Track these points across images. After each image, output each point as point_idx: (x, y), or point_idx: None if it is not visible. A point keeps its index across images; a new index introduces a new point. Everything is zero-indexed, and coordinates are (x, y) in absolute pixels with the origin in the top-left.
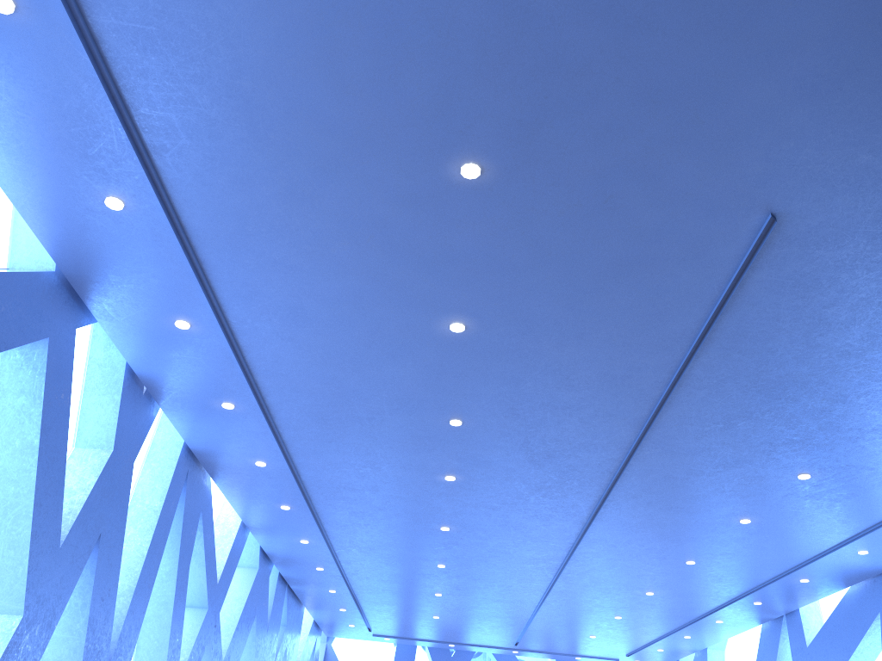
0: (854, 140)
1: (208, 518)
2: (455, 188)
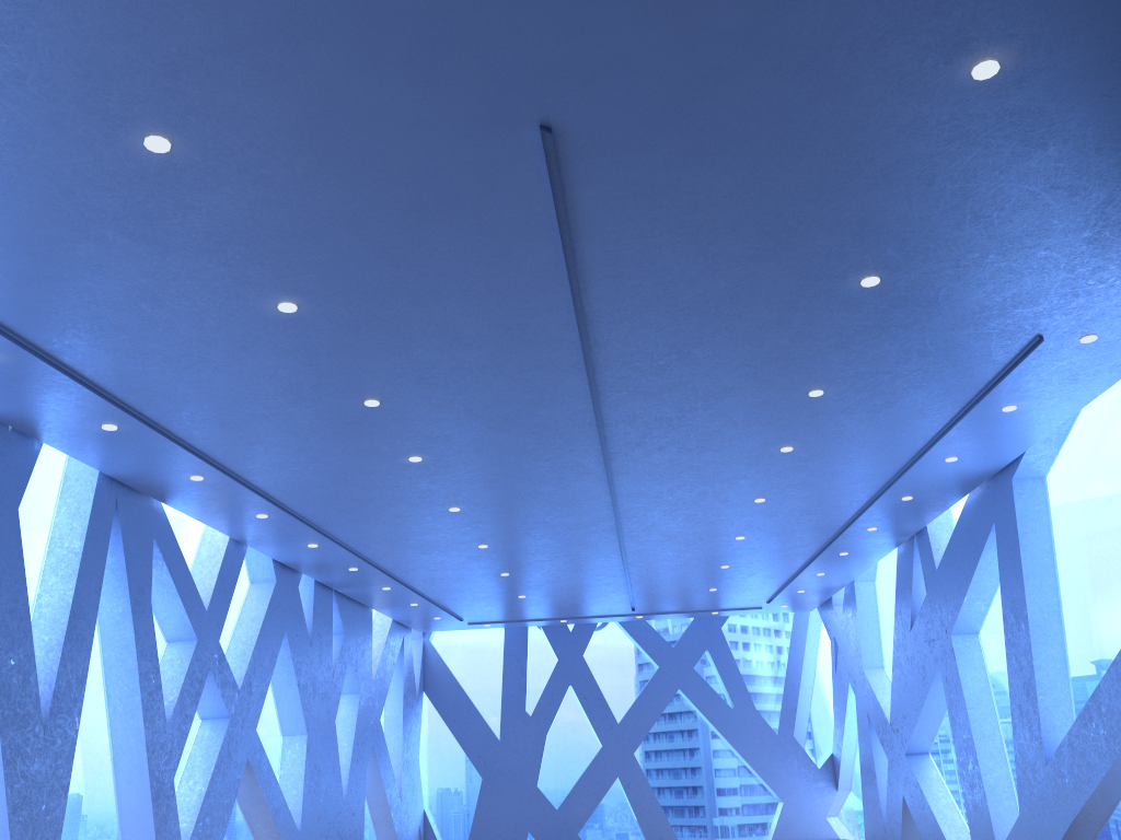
0: (571, 28)
1: (168, 544)
2: (157, 165)
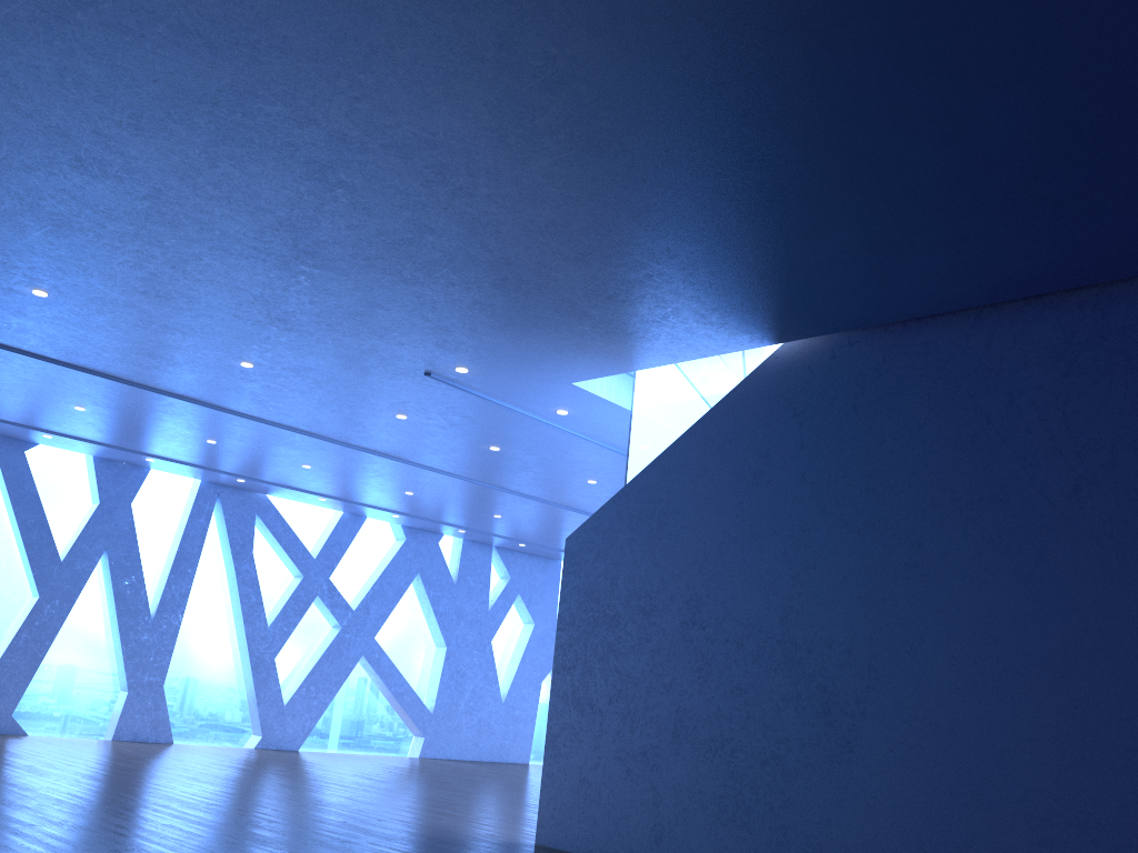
0: None
1: (272, 518)
2: None
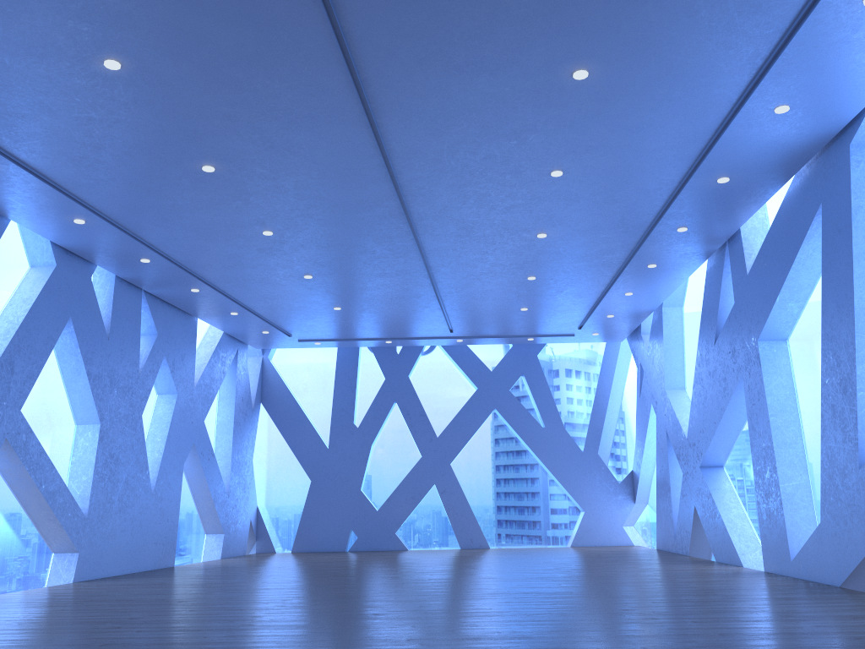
0: None
1: None
2: None
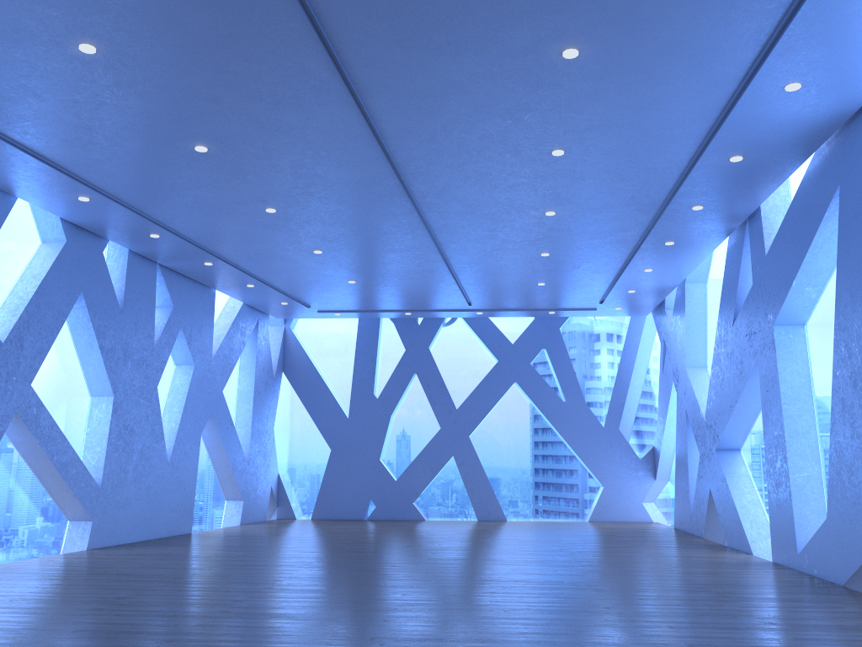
0: None
1: None
2: None
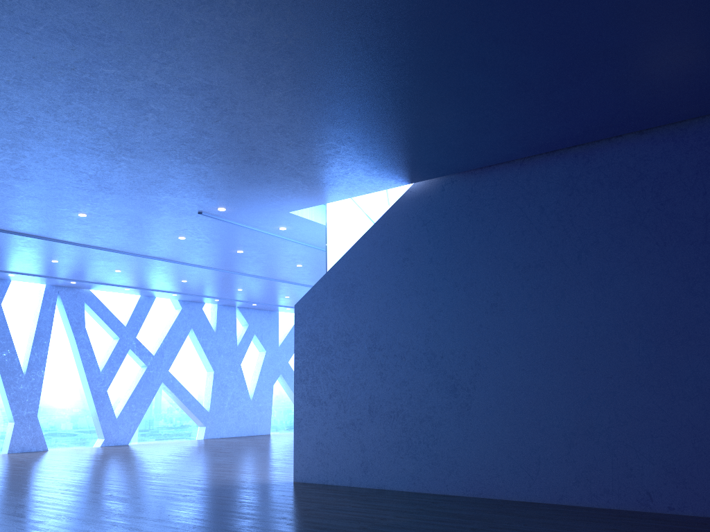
0: None
1: (95, 303)
2: None
